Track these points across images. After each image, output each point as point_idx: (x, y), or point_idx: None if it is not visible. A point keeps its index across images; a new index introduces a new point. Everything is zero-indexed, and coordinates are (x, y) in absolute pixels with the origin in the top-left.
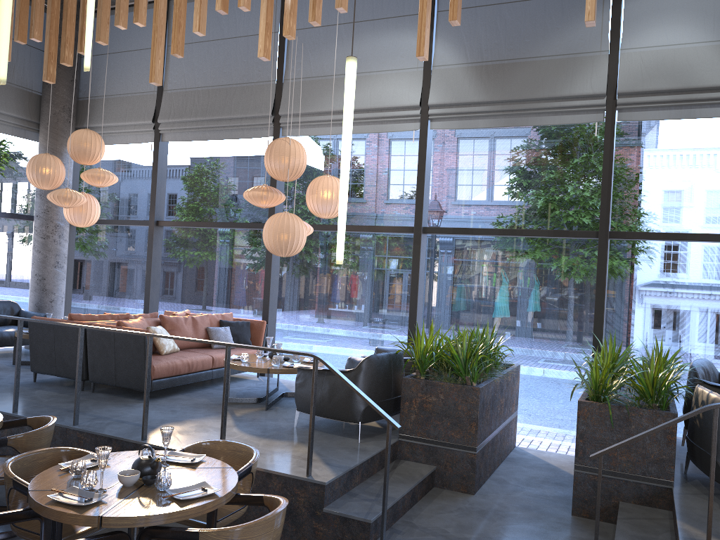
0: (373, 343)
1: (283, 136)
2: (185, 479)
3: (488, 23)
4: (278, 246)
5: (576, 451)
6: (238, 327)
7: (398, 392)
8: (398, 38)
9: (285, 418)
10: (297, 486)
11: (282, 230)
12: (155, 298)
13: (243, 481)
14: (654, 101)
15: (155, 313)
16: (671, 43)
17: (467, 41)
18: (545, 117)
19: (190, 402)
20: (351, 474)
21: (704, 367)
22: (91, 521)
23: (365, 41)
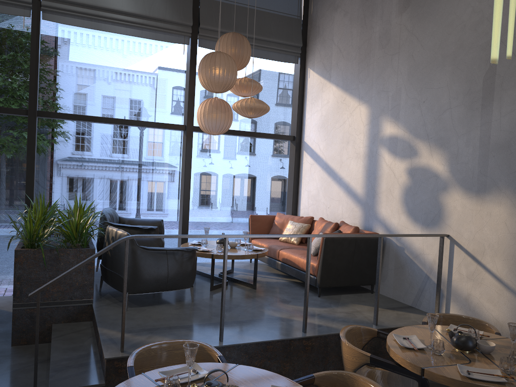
0: None
1: None
2: None
3: None
4: None
5: (14, 292)
6: None
7: None
8: None
9: None
10: None
11: None
12: None
13: None
14: (71, 10)
15: None
16: None
17: None
18: None
19: None
20: None
21: (110, 213)
22: None
23: None
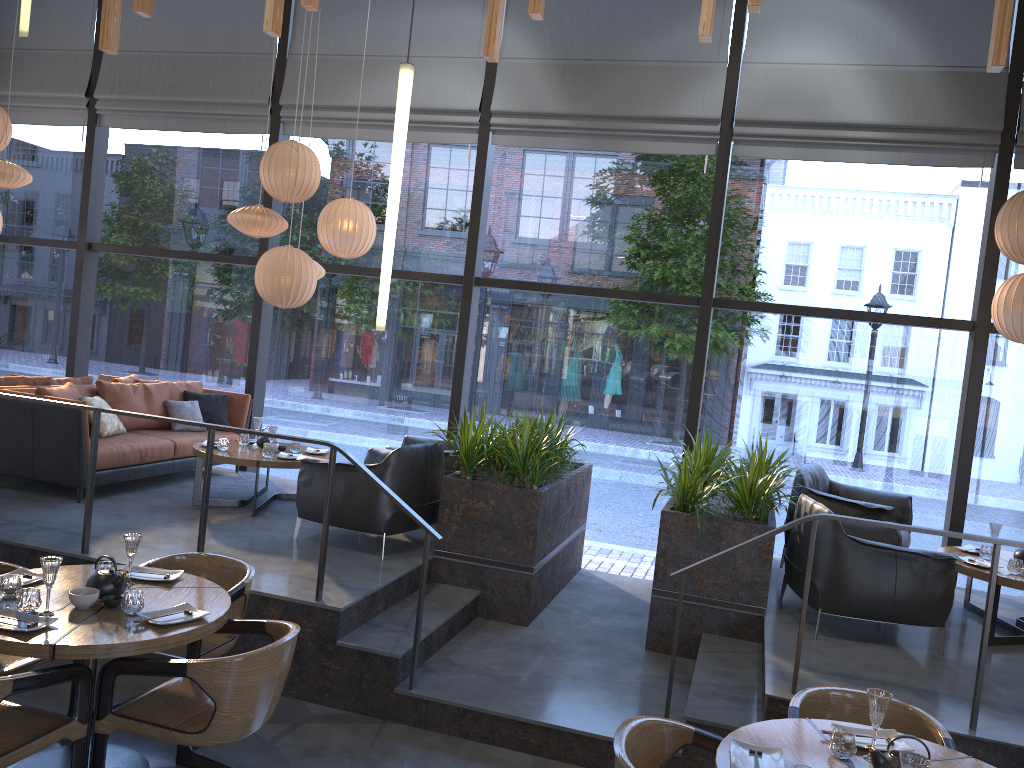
0: (400, 430)
1: (283, 135)
2: (160, 600)
3: (576, 7)
4: (277, 293)
5: (655, 572)
6: (210, 402)
7: (435, 496)
8: (454, 13)
9: (281, 527)
10: (303, 614)
11: (283, 272)
12: (84, 355)
13: (231, 607)
14: (778, 135)
15: (88, 377)
16: (804, 61)
17: (548, 29)
18: (644, 142)
19: (144, 504)
20: (373, 599)
21: (813, 473)
22: (40, 651)
23: (408, 12)
